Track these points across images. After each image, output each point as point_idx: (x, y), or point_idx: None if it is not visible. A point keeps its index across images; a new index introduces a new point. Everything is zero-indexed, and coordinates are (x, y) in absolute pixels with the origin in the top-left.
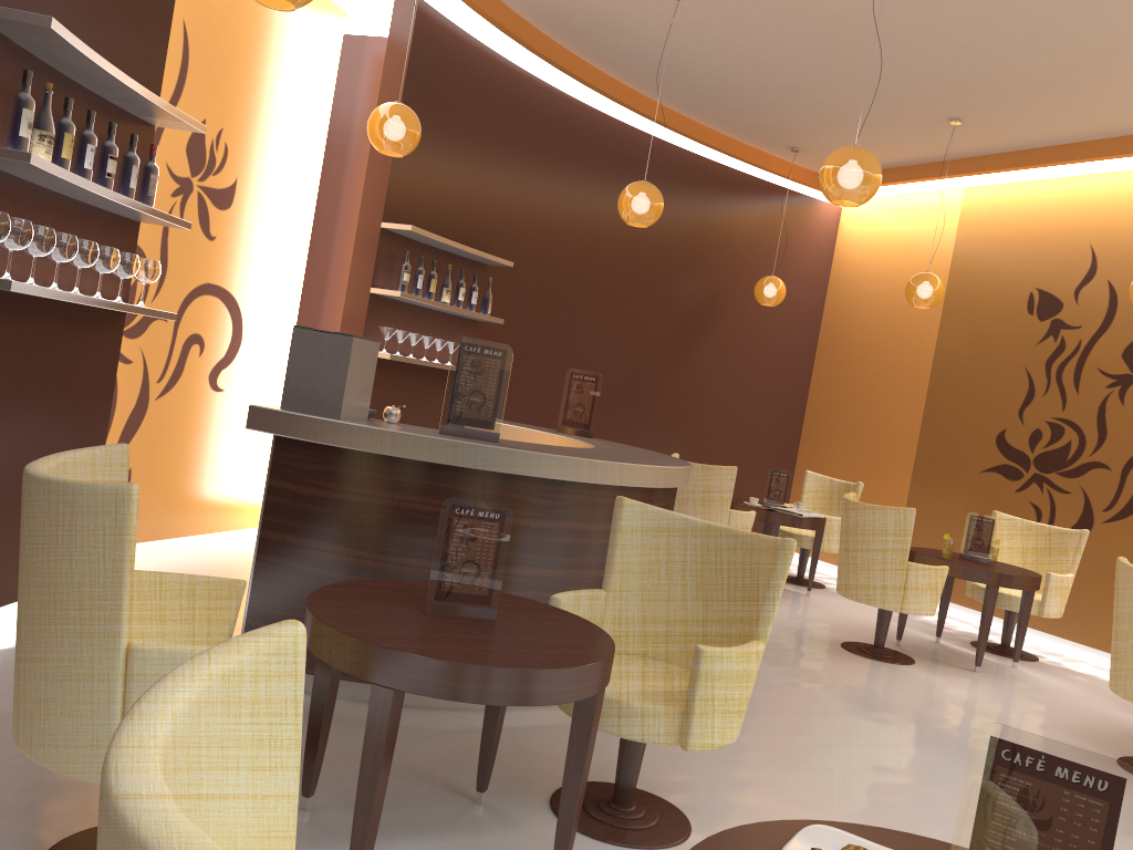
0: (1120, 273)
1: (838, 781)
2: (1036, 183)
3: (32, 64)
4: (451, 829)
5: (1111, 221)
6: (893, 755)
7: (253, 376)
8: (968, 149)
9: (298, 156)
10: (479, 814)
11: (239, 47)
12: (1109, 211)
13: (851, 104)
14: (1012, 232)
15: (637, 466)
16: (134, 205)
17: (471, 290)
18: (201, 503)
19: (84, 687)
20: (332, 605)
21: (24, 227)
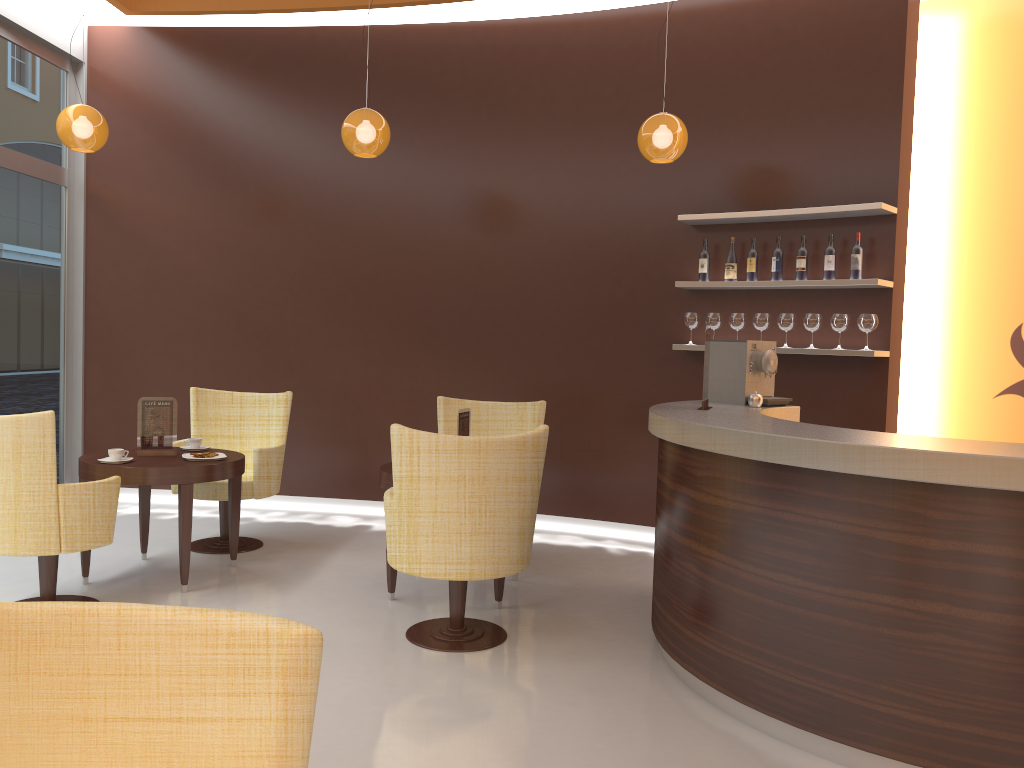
0: None
1: (439, 743)
2: None
3: (750, 227)
4: (472, 597)
5: None
6: None
7: None
8: None
9: None
10: (484, 605)
11: None
12: None
13: None
14: None
15: (678, 421)
16: (797, 283)
17: None
18: None
19: None
20: None
21: (707, 316)
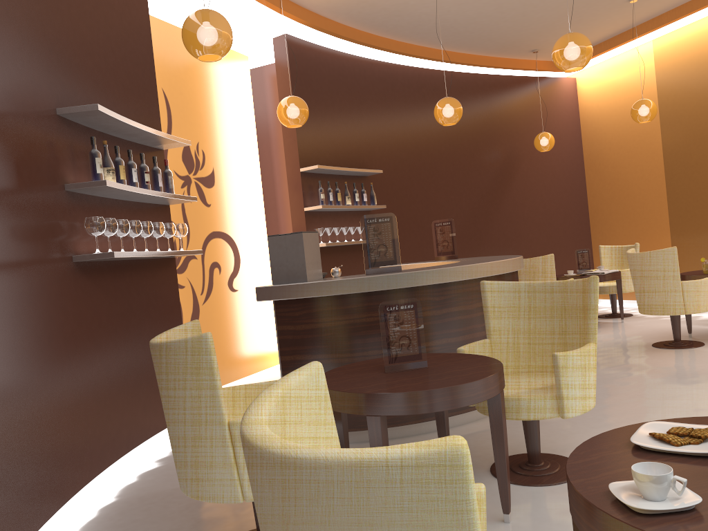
0: None
1: None
2: (698, 22)
3: (93, 134)
4: None
5: None
6: (703, 400)
7: (252, 278)
8: (647, 15)
9: (243, 146)
10: None
11: (195, 94)
12: None
13: (562, 11)
14: (692, 58)
15: (489, 263)
16: (164, 195)
17: (362, 193)
18: (242, 357)
19: (211, 451)
20: (332, 380)
21: (112, 222)
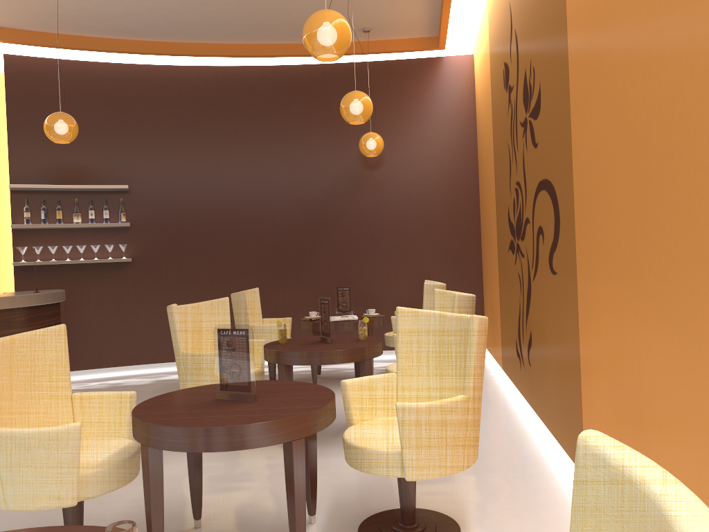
0: (516, 18)
1: None
2: None
3: None
4: None
5: None
6: None
7: (1, 289)
8: None
9: (4, 163)
10: None
11: None
12: None
13: None
14: (496, 19)
15: None
16: None
17: (103, 210)
18: None
19: None
20: None
21: None
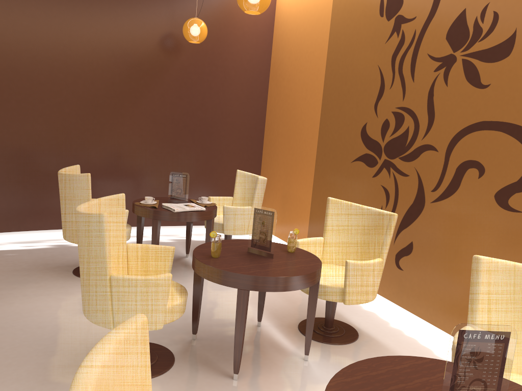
0: None
1: None
2: None
3: None
4: None
5: None
6: None
7: None
8: None
9: None
10: None
11: None
12: None
13: None
14: None
15: None
16: None
17: None
18: None
19: None
20: None
21: None
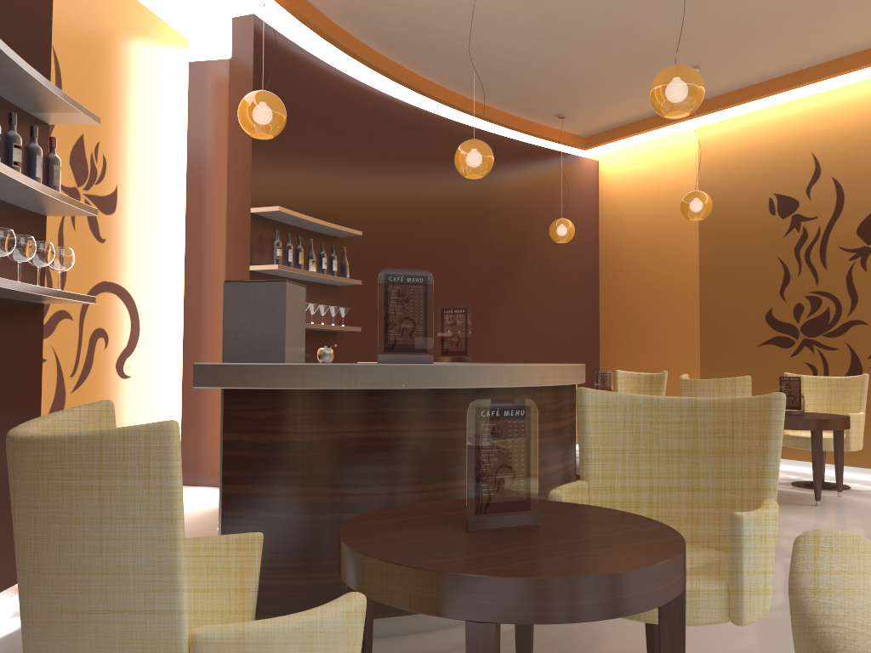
0: (840, 170)
1: None
2: (755, 113)
3: None
4: None
5: (824, 131)
6: None
7: (154, 361)
8: None
9: (165, 164)
10: None
11: (104, 69)
12: (821, 124)
13: (611, 67)
14: (744, 154)
15: (558, 366)
16: (45, 190)
17: (331, 259)
18: None
19: None
20: (373, 541)
21: None
